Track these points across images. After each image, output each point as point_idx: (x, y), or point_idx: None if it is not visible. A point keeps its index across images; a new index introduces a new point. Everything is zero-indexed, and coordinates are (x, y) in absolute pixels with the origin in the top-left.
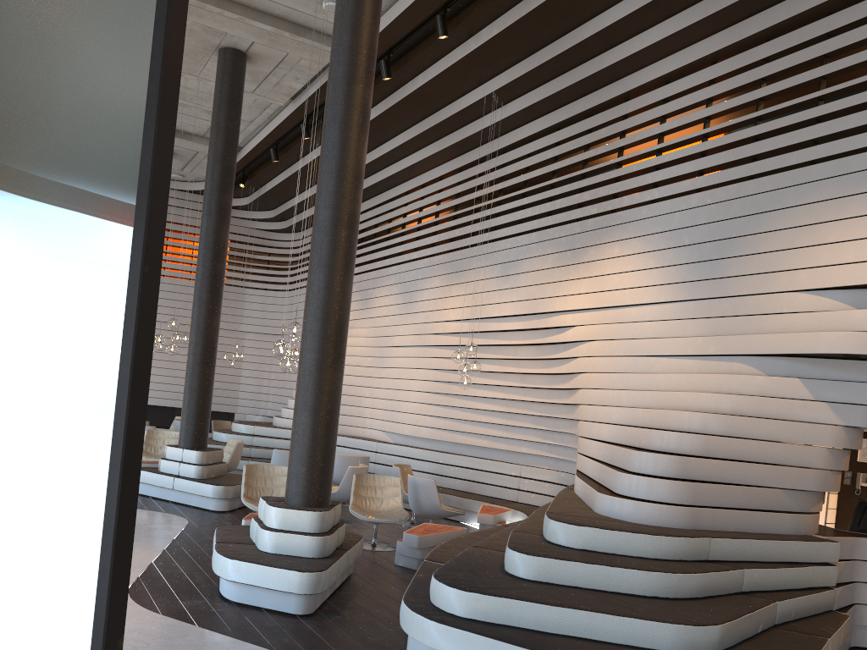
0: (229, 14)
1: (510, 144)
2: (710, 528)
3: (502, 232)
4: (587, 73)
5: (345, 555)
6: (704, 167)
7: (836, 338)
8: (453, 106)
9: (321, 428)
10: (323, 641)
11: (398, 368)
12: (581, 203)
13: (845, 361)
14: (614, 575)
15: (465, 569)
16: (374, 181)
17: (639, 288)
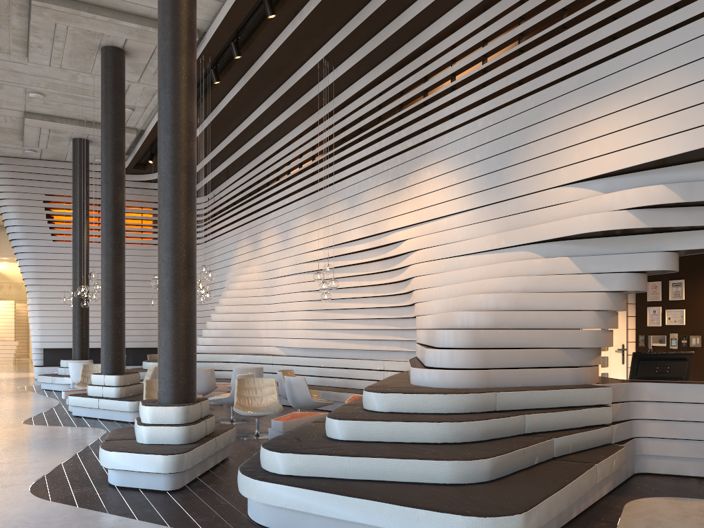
0: (101, 18)
1: (345, 100)
2: (501, 386)
3: (346, 172)
4: (390, 32)
5: (211, 440)
6: (485, 95)
7: (590, 220)
8: (296, 74)
9: (180, 338)
10: (181, 509)
11: (283, 294)
12: (400, 140)
13: (604, 239)
14: (409, 429)
15: (292, 437)
16: (251, 145)
17: (448, 201)
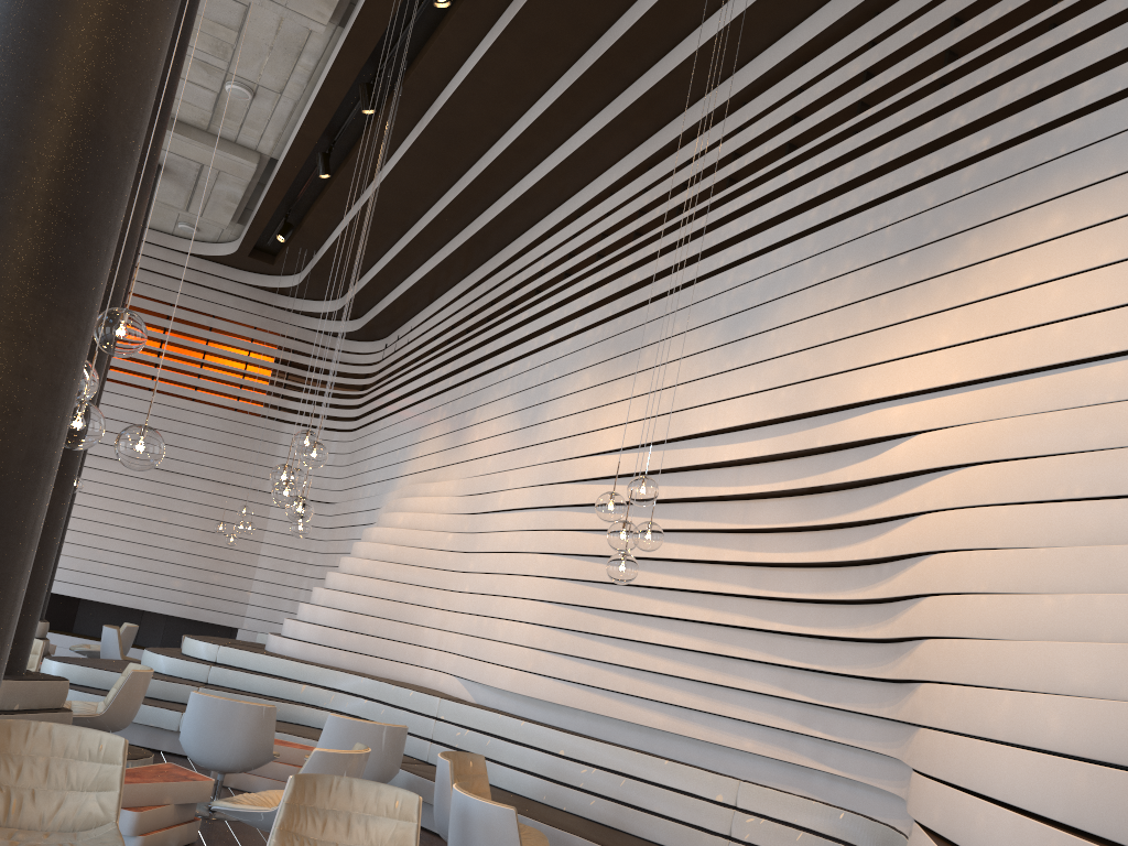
0: None
1: (760, 76)
2: None
3: (732, 252)
4: None
5: None
6: None
7: None
8: None
9: None
10: None
11: (498, 553)
12: (940, 143)
13: None
14: None
15: None
16: (493, 214)
17: None
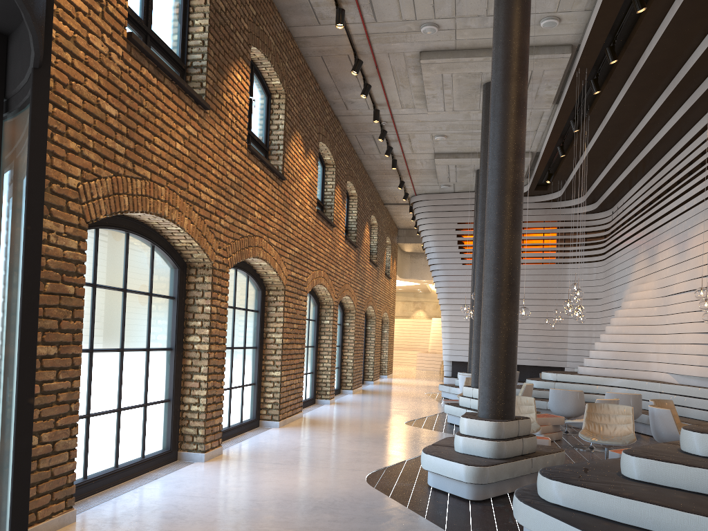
0: (477, 59)
1: None
2: None
3: None
4: None
5: (525, 460)
6: None
7: None
8: (687, 63)
9: (497, 355)
10: (468, 518)
11: (677, 314)
12: None
13: None
14: None
15: (582, 467)
16: (648, 150)
17: None
